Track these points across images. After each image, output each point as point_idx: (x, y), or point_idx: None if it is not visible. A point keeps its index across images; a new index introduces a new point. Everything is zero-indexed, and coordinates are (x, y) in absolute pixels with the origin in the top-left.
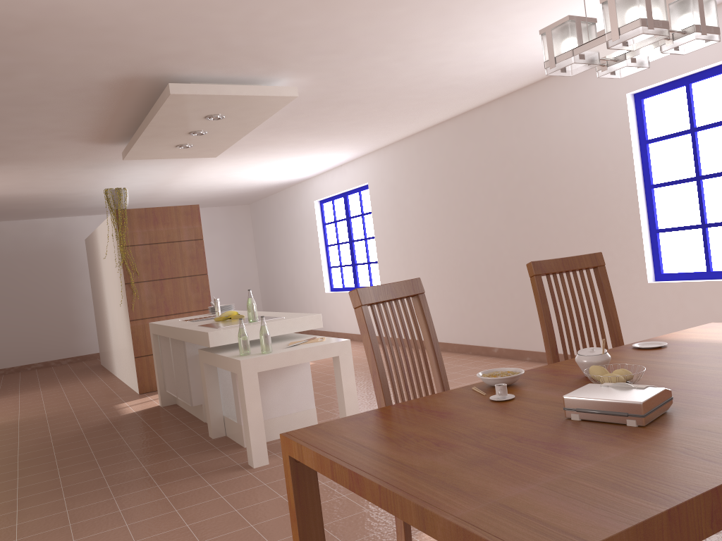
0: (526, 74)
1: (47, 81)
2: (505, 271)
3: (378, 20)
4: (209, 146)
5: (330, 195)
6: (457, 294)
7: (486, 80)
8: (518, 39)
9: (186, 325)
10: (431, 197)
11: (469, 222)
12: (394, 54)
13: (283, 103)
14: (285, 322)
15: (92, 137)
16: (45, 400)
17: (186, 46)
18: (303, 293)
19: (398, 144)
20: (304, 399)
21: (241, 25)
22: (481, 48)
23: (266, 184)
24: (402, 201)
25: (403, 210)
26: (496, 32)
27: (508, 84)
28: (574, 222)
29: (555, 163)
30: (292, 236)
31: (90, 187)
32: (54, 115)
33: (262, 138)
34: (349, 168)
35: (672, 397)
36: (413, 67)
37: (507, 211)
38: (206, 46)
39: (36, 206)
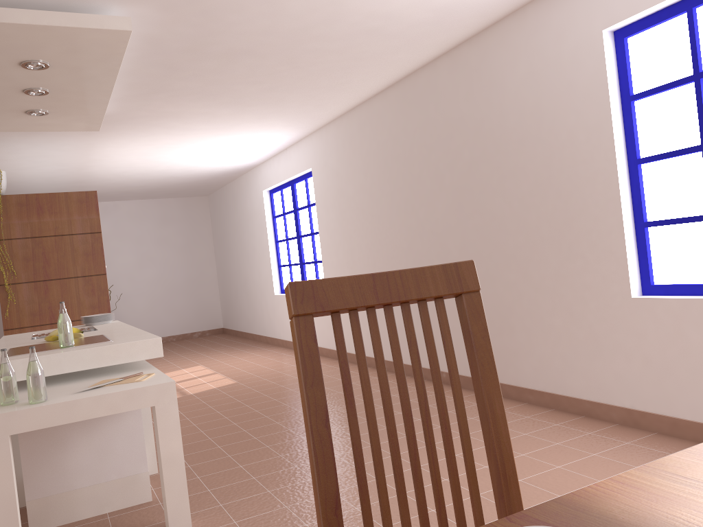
0: (470, 12)
1: None
2: None
3: None
4: (75, 114)
5: (277, 183)
6: None
7: (417, 21)
8: None
9: (9, 345)
10: (374, 183)
11: (413, 213)
12: None
13: (119, 44)
14: (102, 350)
15: None
16: None
17: None
18: (255, 294)
19: (339, 121)
20: (130, 460)
21: None
22: None
23: (209, 171)
24: (344, 188)
25: (346, 199)
26: None
27: (451, 30)
28: (535, 212)
29: (511, 133)
30: (245, 230)
31: None
32: None
33: (157, 107)
34: (293, 152)
35: None
36: None
37: (455, 199)
38: None
39: None
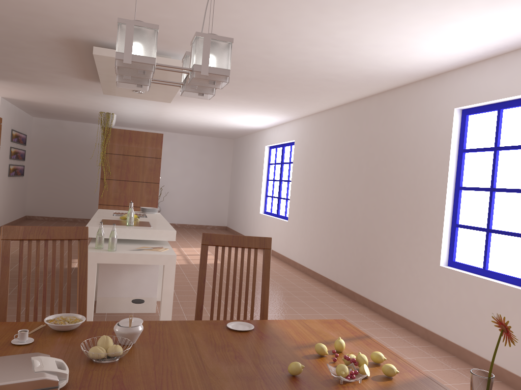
0: (386, 79)
1: (15, 33)
2: (356, 229)
3: (225, 21)
4: (158, 95)
5: (274, 144)
6: (327, 237)
7: (355, 79)
8: (357, 51)
9: (101, 216)
10: (326, 160)
11: (343, 185)
12: (259, 48)
13: None
14: (146, 231)
15: (79, 75)
16: (42, 244)
17: (91, 21)
18: (249, 210)
19: (315, 116)
20: (149, 289)
21: (119, 11)
22: (331, 54)
23: (234, 127)
24: (310, 158)
25: (309, 165)
26: (333, 42)
27: (377, 85)
28: (403, 203)
29: (400, 153)
30: (250, 168)
31: (107, 108)
32: (40, 56)
33: None
34: (287, 127)
35: (55, 387)
36: (283, 61)
37: (366, 183)
38: (106, 23)
39: (80, 114)
